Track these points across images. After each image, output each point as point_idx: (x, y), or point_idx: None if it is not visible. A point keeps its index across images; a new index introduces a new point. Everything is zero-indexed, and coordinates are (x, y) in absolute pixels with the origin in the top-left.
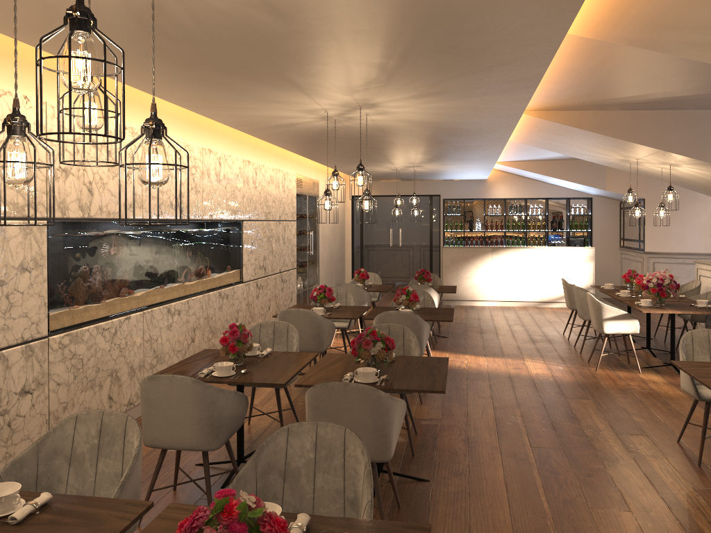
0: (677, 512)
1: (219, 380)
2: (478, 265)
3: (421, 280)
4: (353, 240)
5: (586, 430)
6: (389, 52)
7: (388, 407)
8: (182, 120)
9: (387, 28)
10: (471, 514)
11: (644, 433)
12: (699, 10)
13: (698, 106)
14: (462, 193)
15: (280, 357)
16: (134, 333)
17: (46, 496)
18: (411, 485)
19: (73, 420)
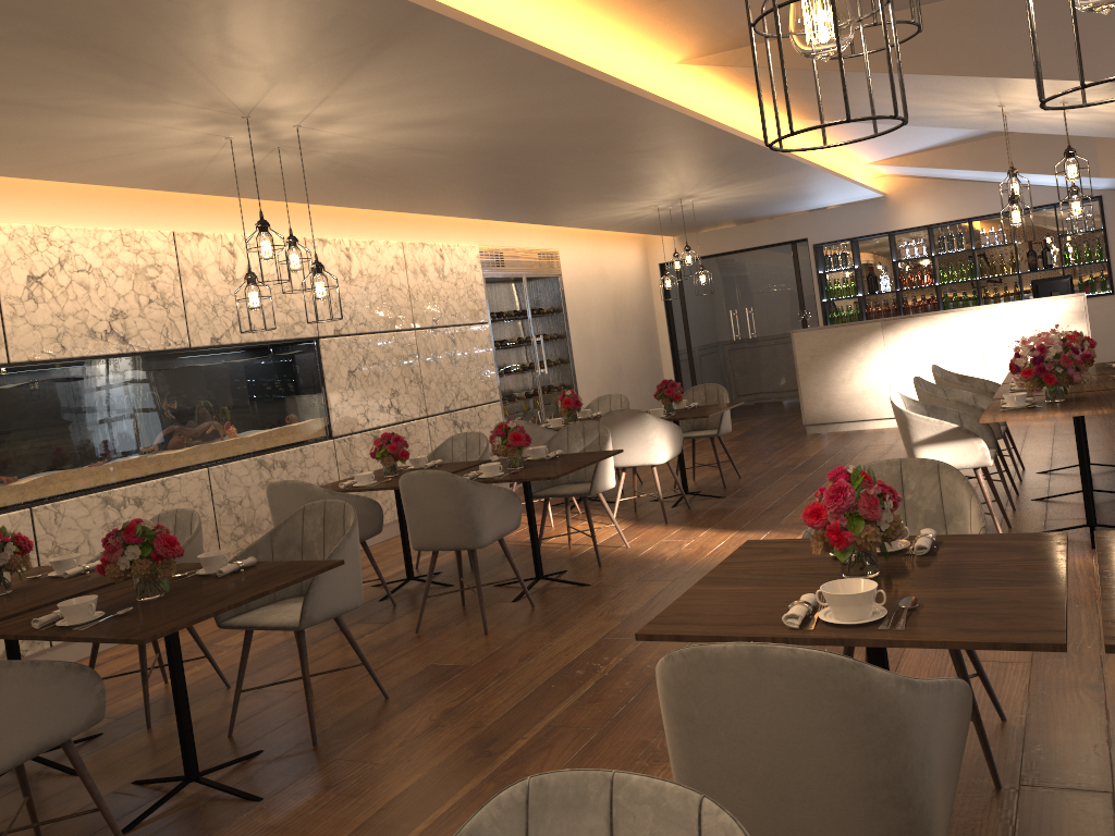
0: None
1: None
2: (860, 356)
3: (663, 399)
4: (672, 338)
5: None
6: None
7: None
8: (114, 195)
9: None
10: None
11: None
12: None
13: None
14: (845, 230)
15: (91, 577)
16: None
17: None
18: (219, 809)
19: None
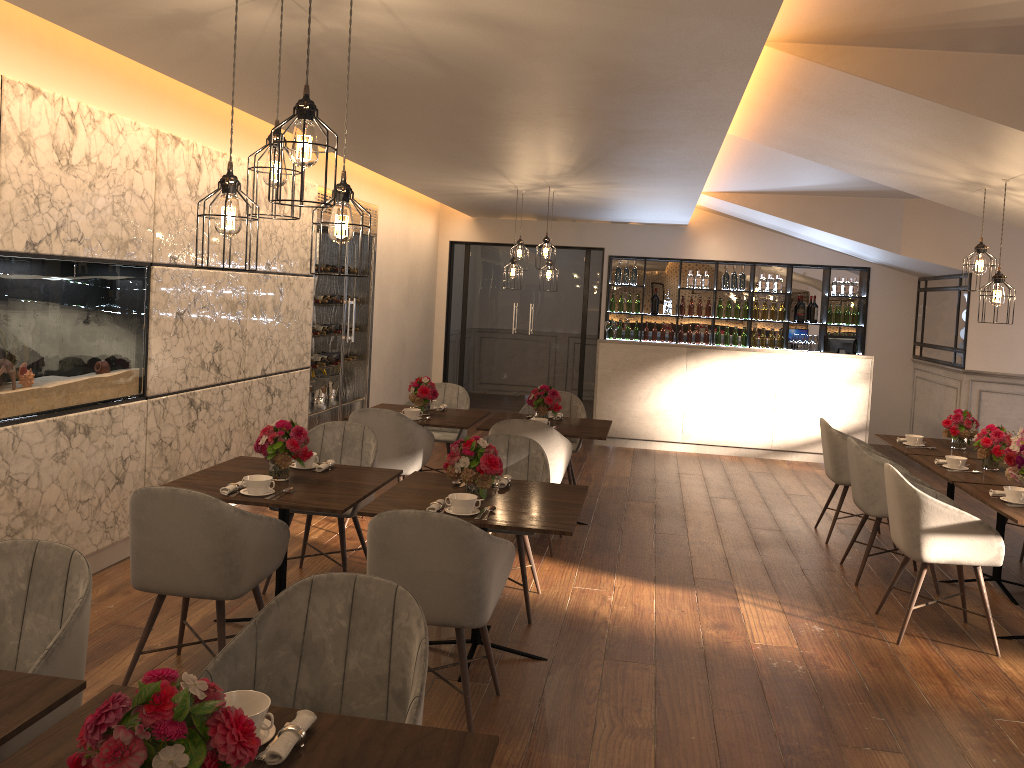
0: None
1: None
2: (661, 377)
3: (541, 407)
4: (448, 319)
5: None
6: None
7: None
8: None
9: None
10: None
11: None
12: None
13: None
14: (642, 248)
15: None
16: None
17: None
18: None
19: None
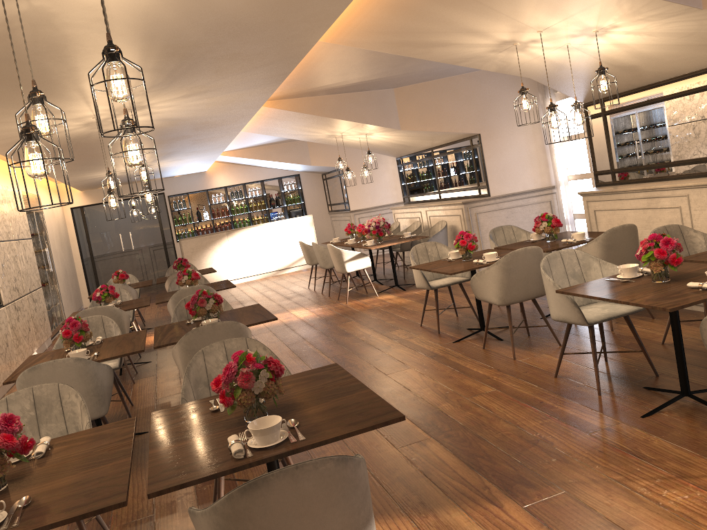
0: (437, 359)
1: None
2: (217, 250)
3: (181, 267)
4: (81, 253)
5: (360, 338)
6: (184, 60)
7: (247, 334)
8: None
9: (194, 42)
10: None
11: (398, 328)
12: (396, 21)
13: (380, 87)
14: (185, 188)
15: (116, 340)
16: None
17: (47, 438)
18: None
19: (4, 403)
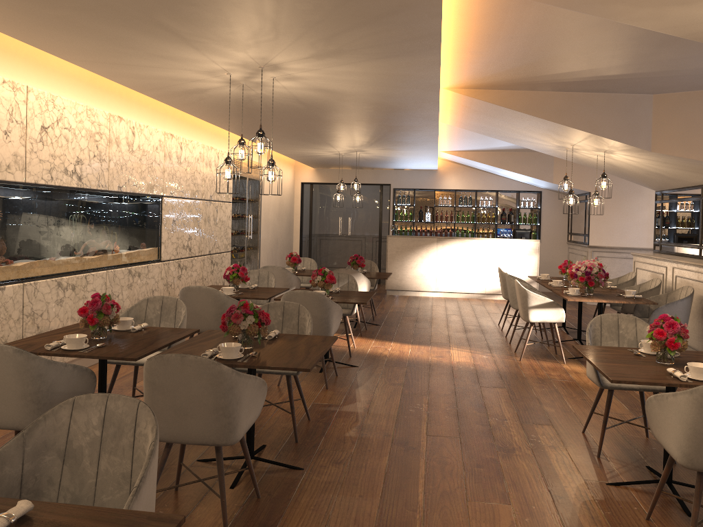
0: (561, 506)
1: (65, 353)
2: (423, 255)
3: (354, 265)
4: (301, 228)
5: (490, 419)
6: None
7: (233, 383)
8: (85, 82)
9: None
10: (335, 506)
11: (551, 423)
12: None
13: (630, 89)
14: (412, 183)
15: (154, 333)
16: (10, 306)
17: None
18: (281, 473)
19: None
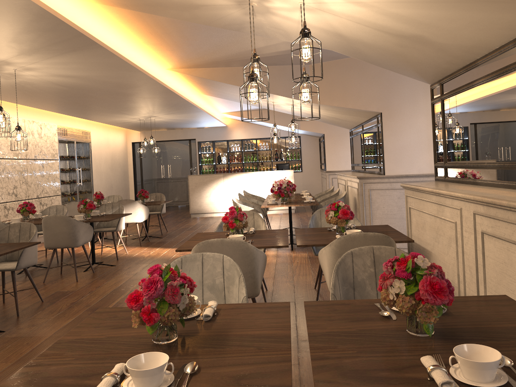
0: None
1: None
2: (214, 187)
3: (141, 197)
4: (135, 175)
5: None
6: None
7: None
8: None
9: None
10: (3, 351)
11: None
12: None
13: (290, 62)
14: (211, 137)
15: None
16: None
17: None
18: None
19: None
